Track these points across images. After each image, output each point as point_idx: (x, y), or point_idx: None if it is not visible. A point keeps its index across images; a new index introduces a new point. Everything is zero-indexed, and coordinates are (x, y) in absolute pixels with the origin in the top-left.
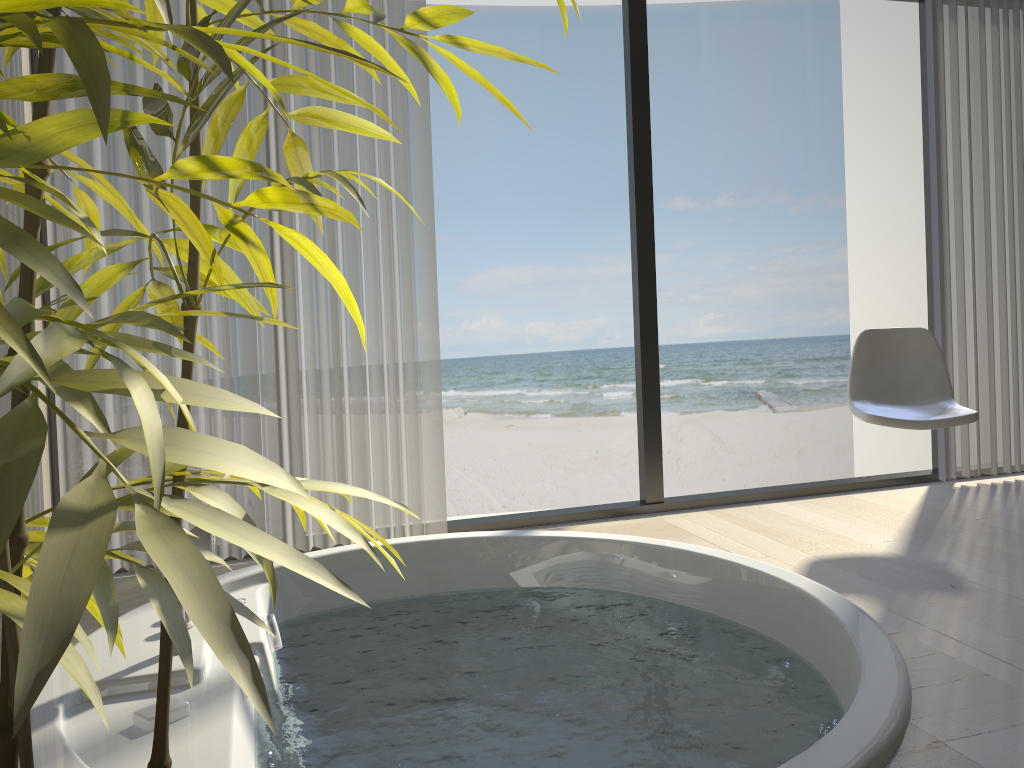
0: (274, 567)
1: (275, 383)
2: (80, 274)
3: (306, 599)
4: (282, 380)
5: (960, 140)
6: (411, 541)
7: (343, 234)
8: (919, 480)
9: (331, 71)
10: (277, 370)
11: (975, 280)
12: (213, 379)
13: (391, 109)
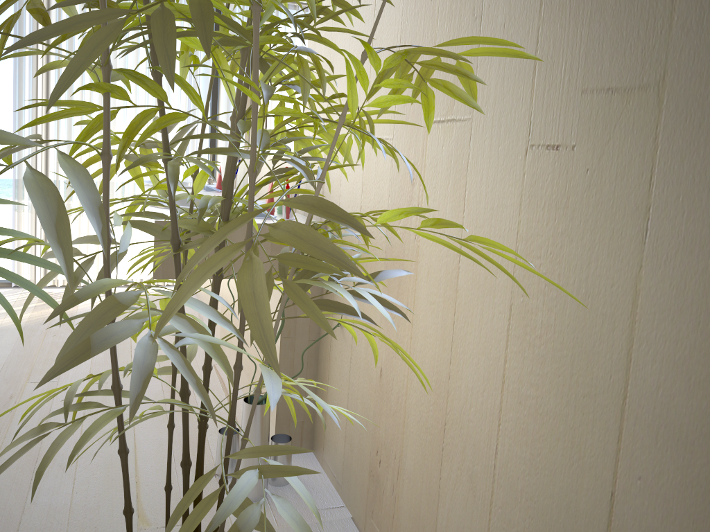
0: None
1: None
2: None
3: None
4: None
5: (37, 67)
6: None
7: None
8: (12, 285)
9: None
10: None
11: (47, 161)
12: None
13: None
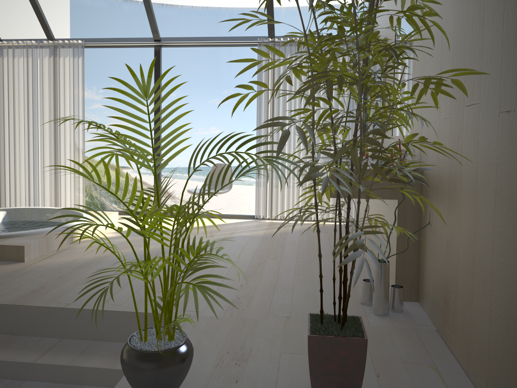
0: (9, 208)
1: (43, 166)
2: (2, 135)
3: (17, 217)
4: (46, 165)
5: (268, 98)
6: (46, 207)
7: (64, 126)
8: (254, 218)
9: (60, 82)
10: (44, 162)
11: (272, 148)
12: (29, 163)
13: (77, 92)
